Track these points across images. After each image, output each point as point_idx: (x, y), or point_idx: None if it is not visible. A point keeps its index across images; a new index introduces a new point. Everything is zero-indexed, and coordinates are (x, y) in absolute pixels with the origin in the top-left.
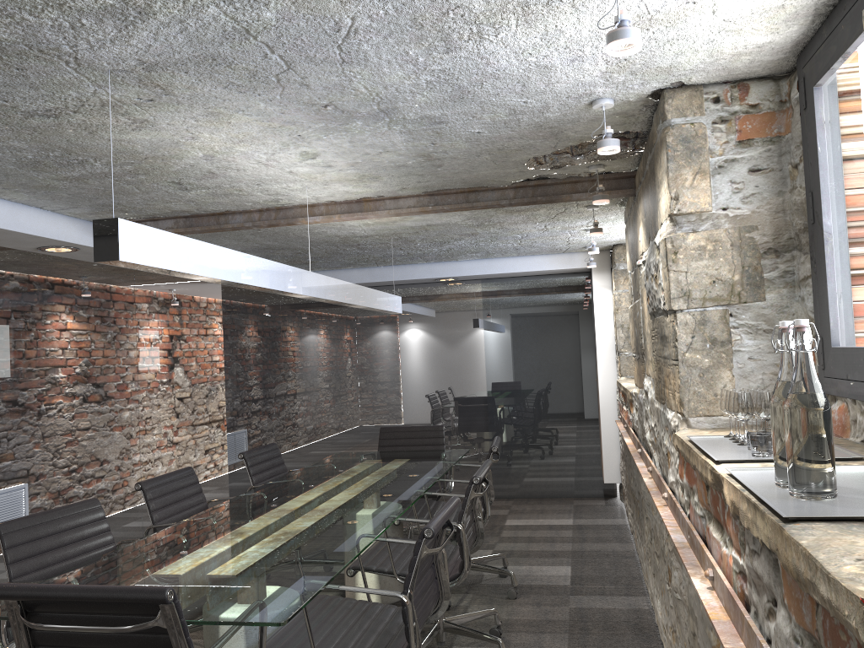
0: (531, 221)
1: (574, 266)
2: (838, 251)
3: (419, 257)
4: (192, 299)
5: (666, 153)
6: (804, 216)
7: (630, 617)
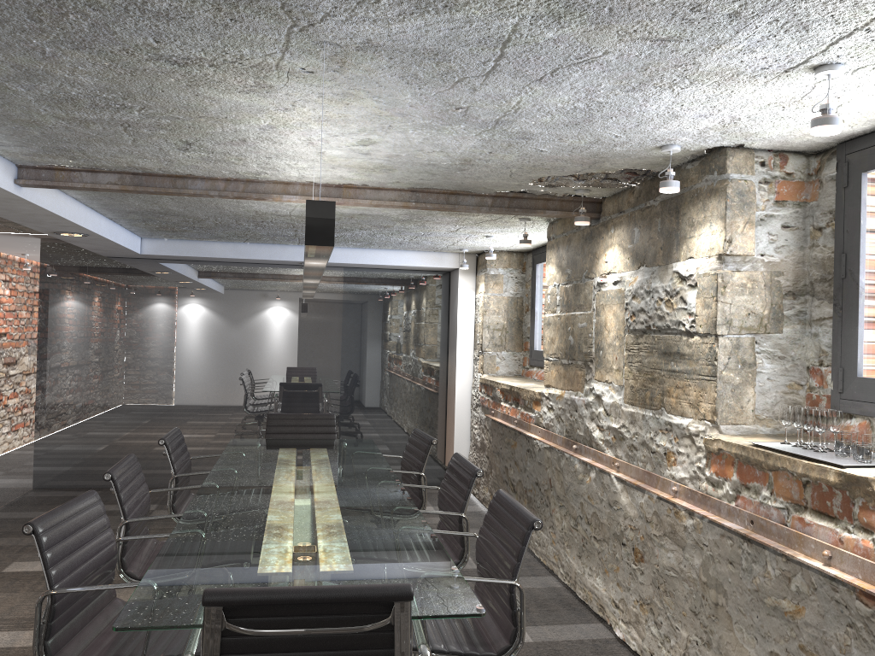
0: (455, 223)
1: (443, 265)
2: (869, 303)
3: (299, 239)
4: (15, 255)
5: (724, 201)
6: (822, 269)
7: (552, 594)
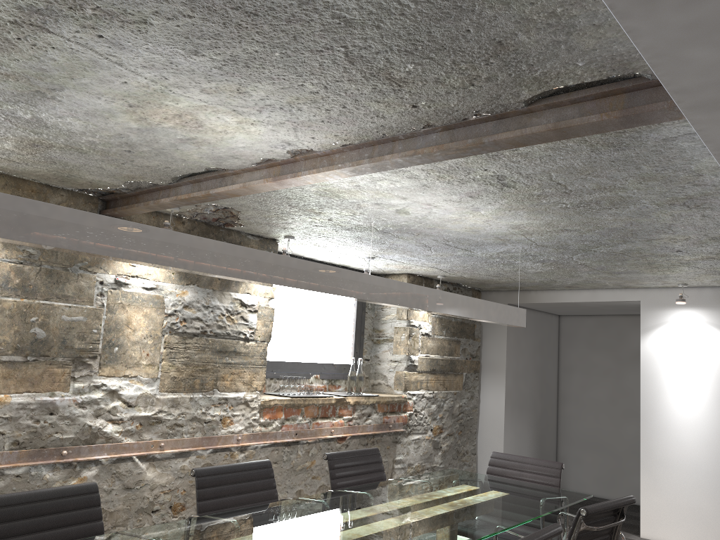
0: None
1: None
2: None
3: None
4: None
5: None
6: None
7: None
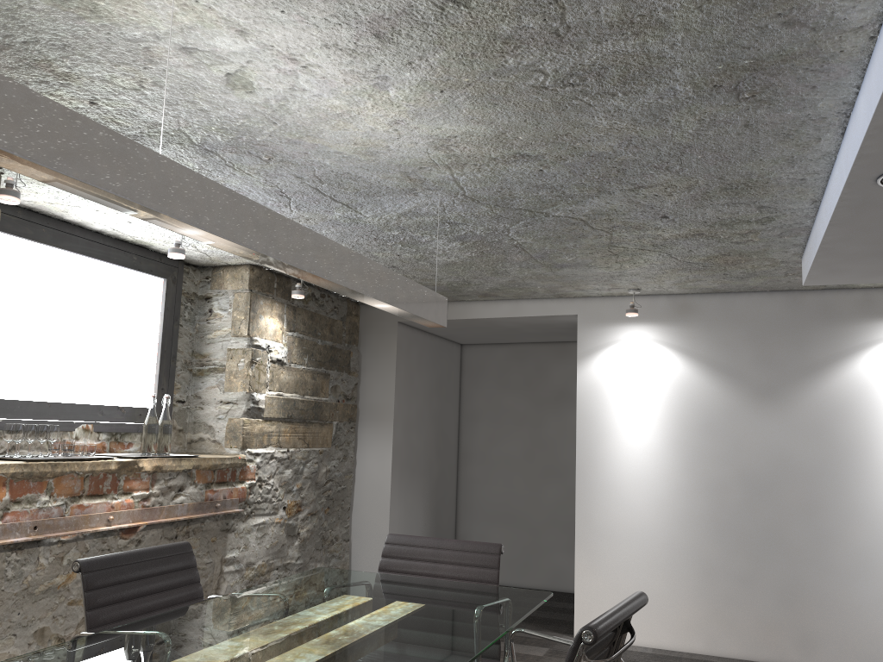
0: None
1: None
2: None
3: None
4: None
5: None
6: None
7: None
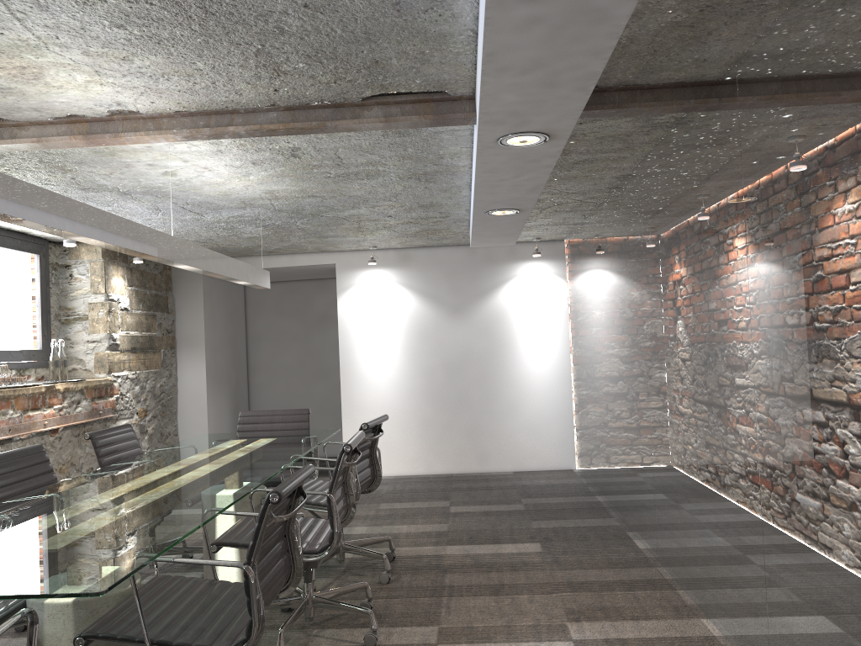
0: None
1: None
2: None
3: None
4: None
5: None
6: None
7: None
